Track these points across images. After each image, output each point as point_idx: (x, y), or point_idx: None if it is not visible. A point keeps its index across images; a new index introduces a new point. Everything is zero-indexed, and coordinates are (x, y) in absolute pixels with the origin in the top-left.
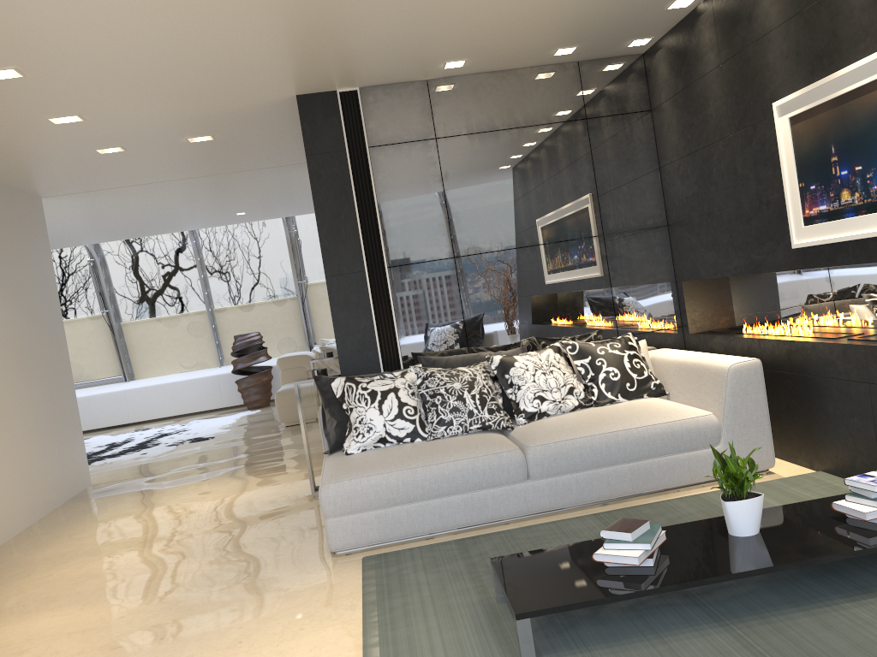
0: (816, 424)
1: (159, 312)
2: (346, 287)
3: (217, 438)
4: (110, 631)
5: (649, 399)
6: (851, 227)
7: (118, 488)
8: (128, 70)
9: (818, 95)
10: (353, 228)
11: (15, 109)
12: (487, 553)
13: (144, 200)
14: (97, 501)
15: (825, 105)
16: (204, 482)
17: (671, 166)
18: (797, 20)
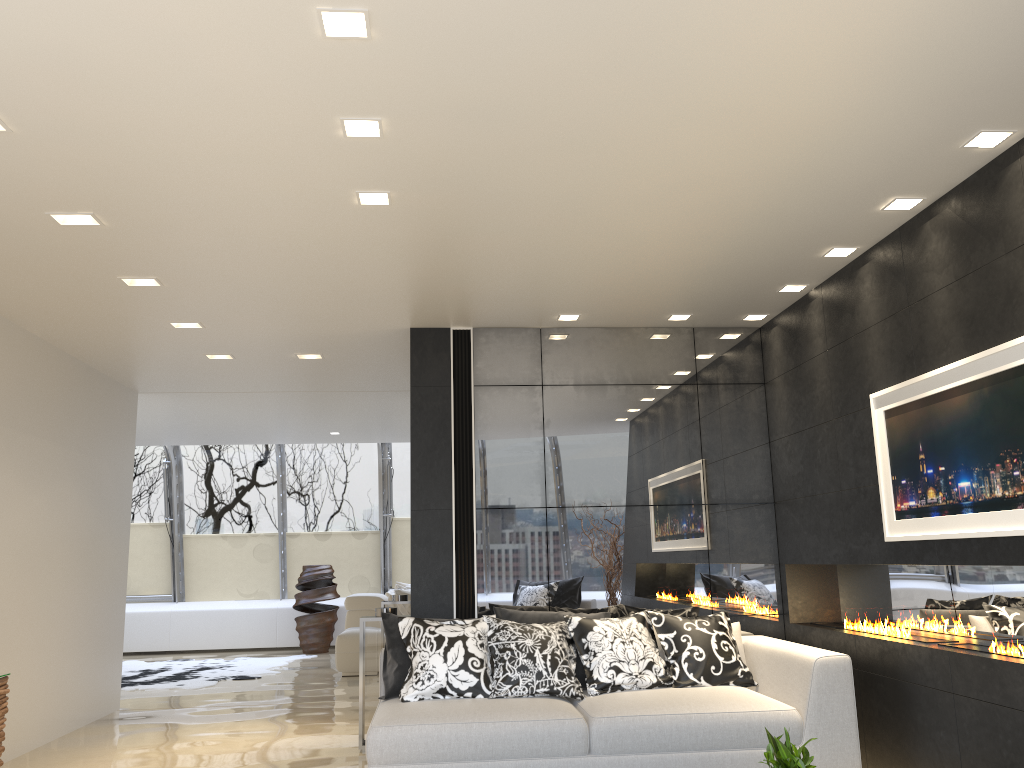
0: (906, 736)
1: (227, 528)
2: (430, 524)
3: (264, 679)
4: None
5: (734, 687)
6: (936, 526)
7: (148, 716)
8: (257, 290)
9: (908, 393)
10: (446, 464)
11: (143, 311)
12: None
13: (238, 407)
14: (124, 727)
15: (914, 404)
16: (243, 722)
17: (780, 442)
18: (892, 321)
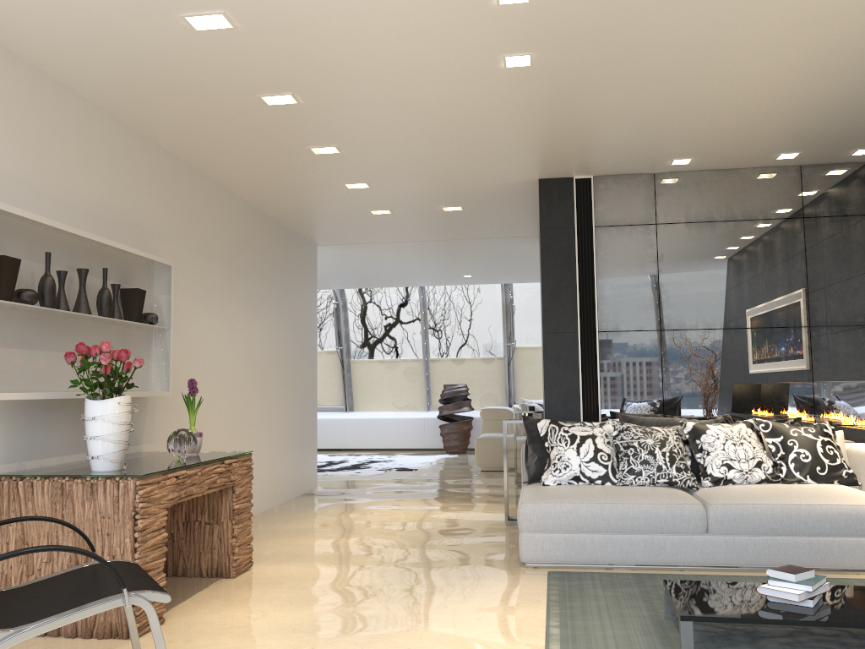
0: None
1: (383, 355)
2: (559, 344)
3: (420, 470)
4: (344, 582)
5: (839, 485)
6: None
7: (339, 493)
8: (414, 152)
9: None
10: (572, 294)
11: (325, 176)
12: (660, 586)
13: (392, 255)
14: (323, 499)
15: None
16: (410, 500)
17: None
18: None
